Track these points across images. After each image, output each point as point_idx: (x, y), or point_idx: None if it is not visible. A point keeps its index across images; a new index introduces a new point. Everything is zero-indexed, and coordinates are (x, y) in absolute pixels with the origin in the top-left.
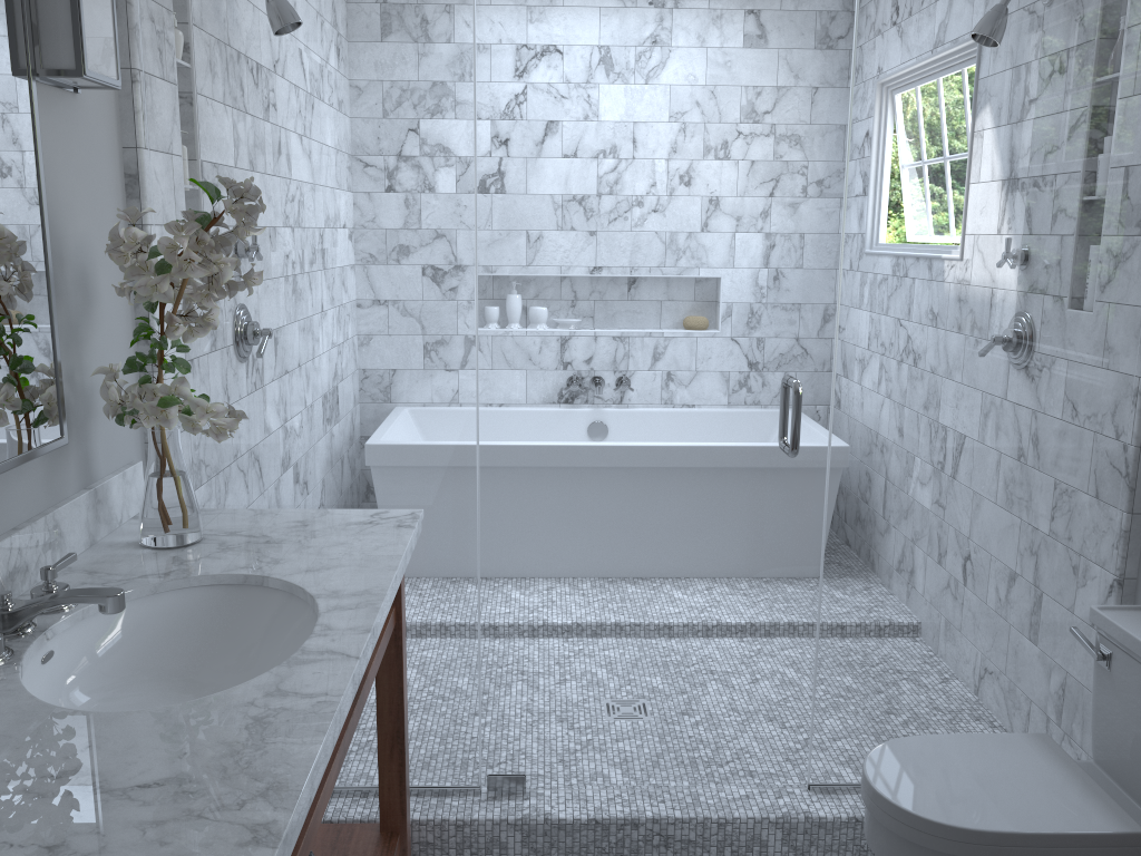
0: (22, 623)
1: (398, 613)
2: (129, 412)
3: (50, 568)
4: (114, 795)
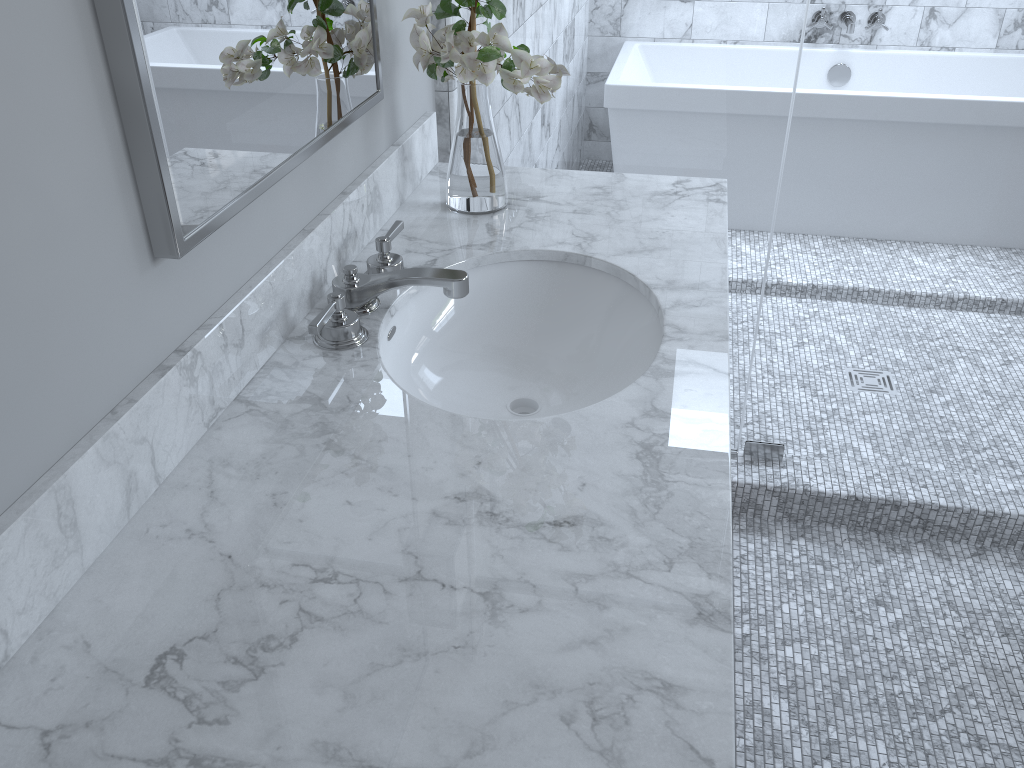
0: (369, 300)
1: None
2: (443, 65)
3: (385, 240)
4: (526, 532)
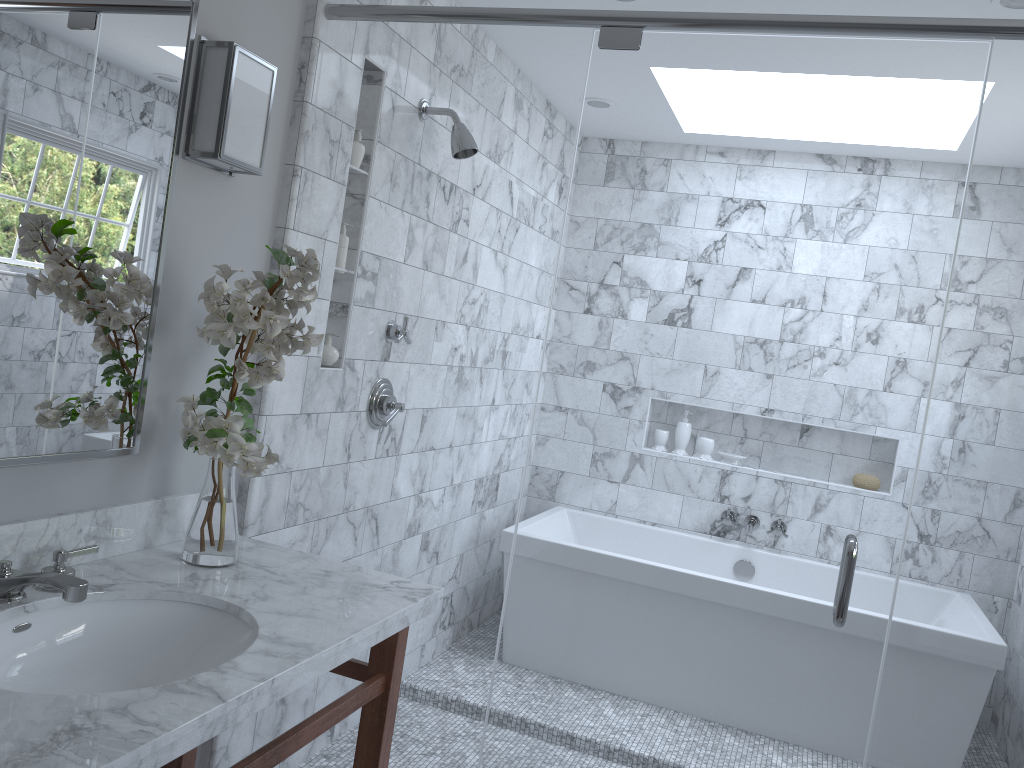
0: (7, 591)
1: (387, 683)
2: (192, 438)
3: (61, 552)
4: None
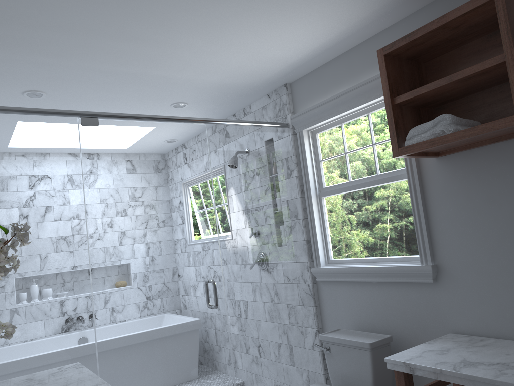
0: None
1: None
2: None
3: None
4: None
